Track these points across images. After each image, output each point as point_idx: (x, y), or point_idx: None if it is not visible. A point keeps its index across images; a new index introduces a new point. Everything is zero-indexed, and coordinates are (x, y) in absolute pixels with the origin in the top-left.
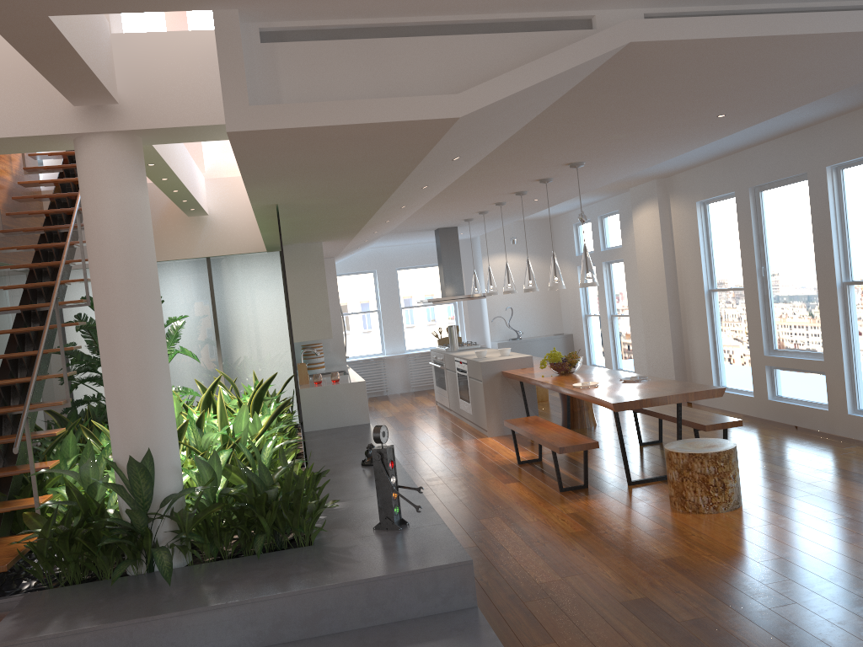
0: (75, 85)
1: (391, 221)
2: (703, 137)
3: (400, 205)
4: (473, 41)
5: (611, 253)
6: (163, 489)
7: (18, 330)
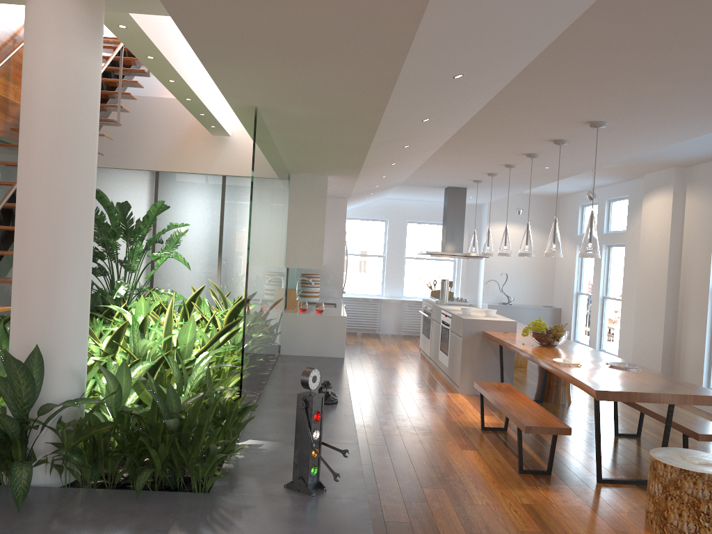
0: None
1: (398, 165)
2: None
3: (402, 143)
4: None
5: (613, 237)
6: (53, 394)
7: None
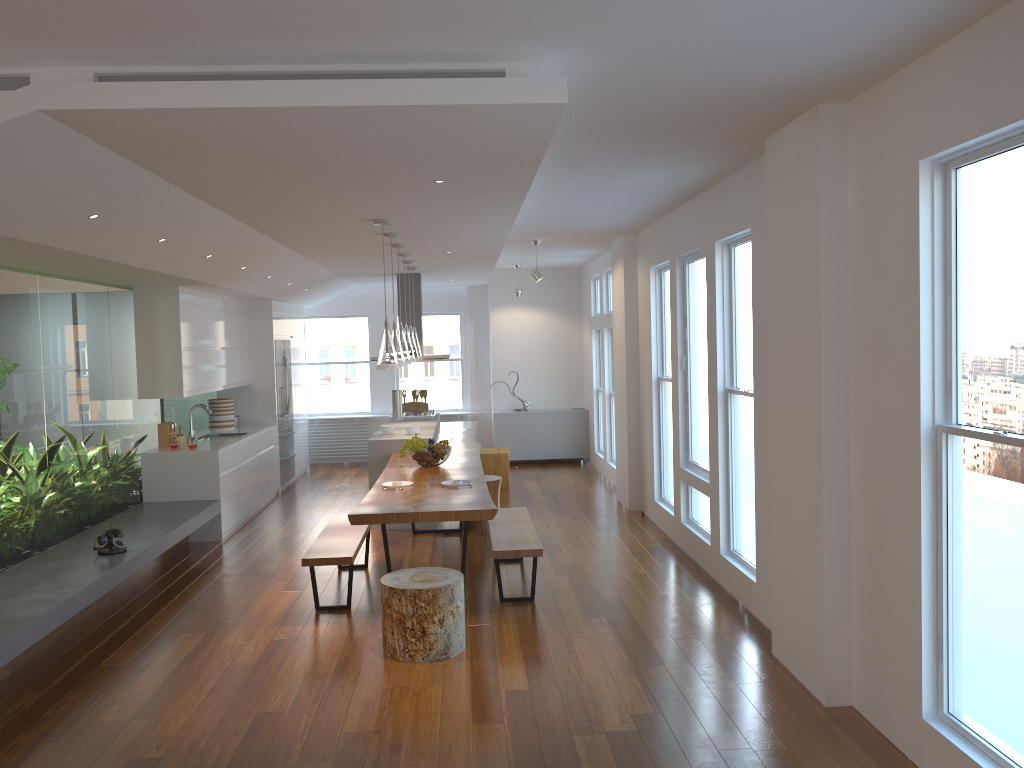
0: None
1: (261, 267)
2: (491, 201)
3: (191, 256)
4: None
5: (608, 319)
6: None
7: None
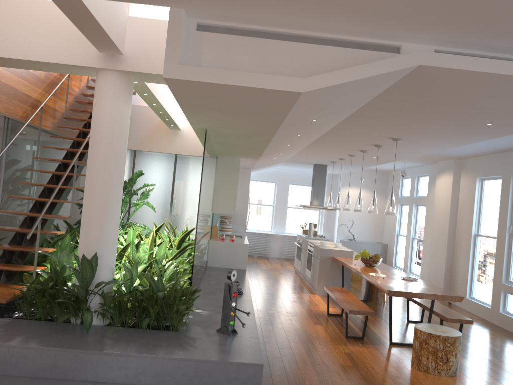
0: (98, 40)
1: (283, 153)
2: (479, 136)
3: (285, 144)
4: (322, 49)
5: (419, 200)
6: (100, 278)
7: (56, 172)
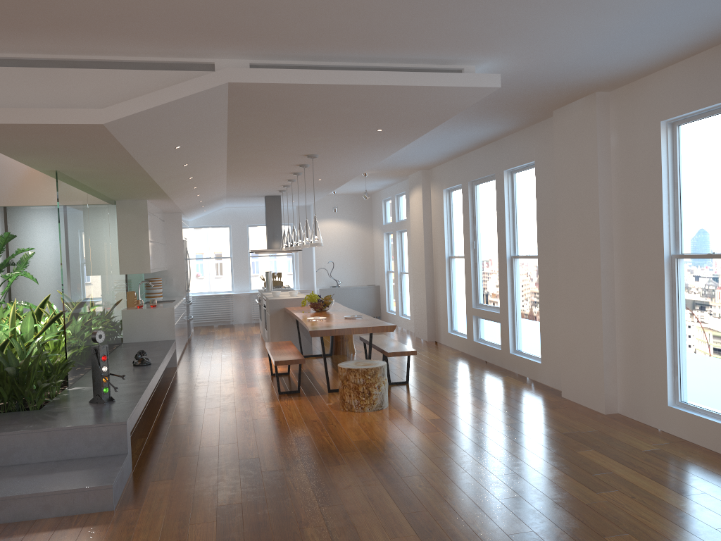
0: None
1: (202, 187)
2: (390, 143)
3: (184, 177)
4: (125, 74)
5: (401, 224)
6: None
7: None
